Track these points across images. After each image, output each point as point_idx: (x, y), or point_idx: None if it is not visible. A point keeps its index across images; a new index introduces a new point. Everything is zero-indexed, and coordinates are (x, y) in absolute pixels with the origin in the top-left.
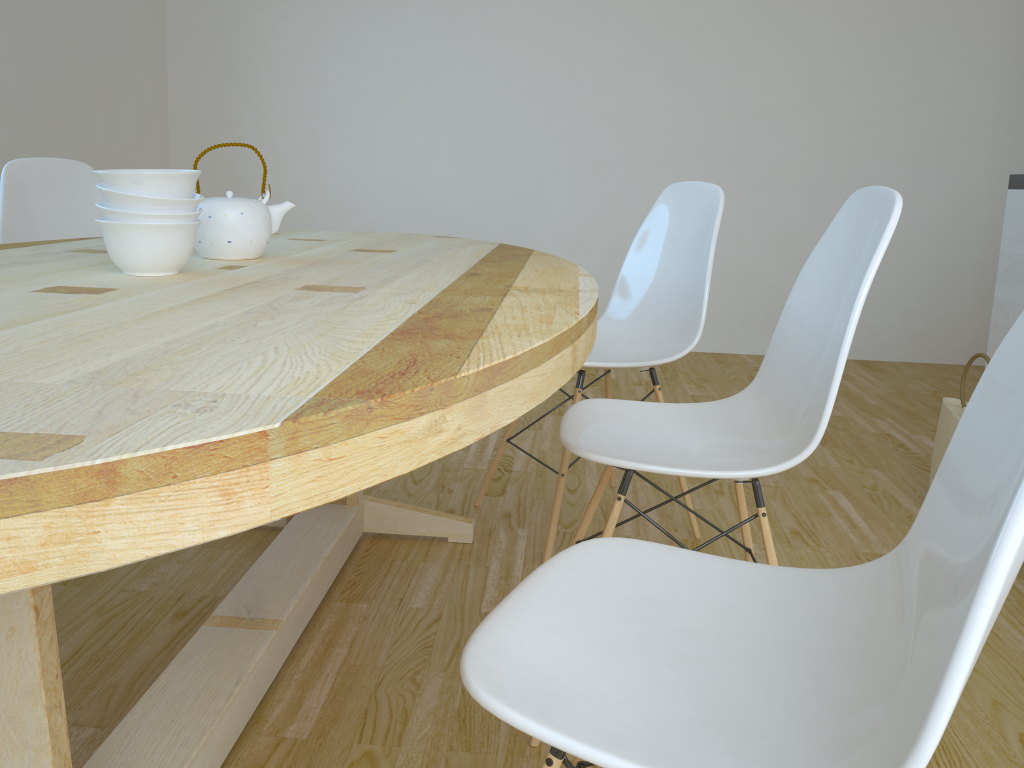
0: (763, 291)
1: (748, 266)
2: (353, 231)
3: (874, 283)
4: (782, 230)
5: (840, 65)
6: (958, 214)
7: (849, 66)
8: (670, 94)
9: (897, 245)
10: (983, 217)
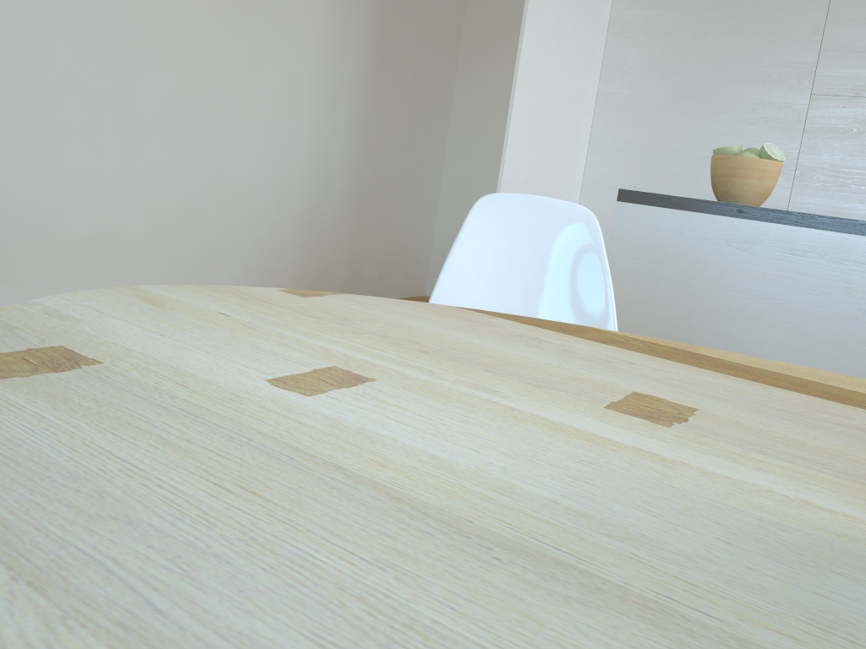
0: (130, 255)
1: (115, 227)
2: (95, 293)
3: (227, 241)
4: (149, 187)
5: (204, 14)
6: (286, 176)
7: (211, 17)
8: (24, 3)
9: (244, 204)
10: (302, 179)
